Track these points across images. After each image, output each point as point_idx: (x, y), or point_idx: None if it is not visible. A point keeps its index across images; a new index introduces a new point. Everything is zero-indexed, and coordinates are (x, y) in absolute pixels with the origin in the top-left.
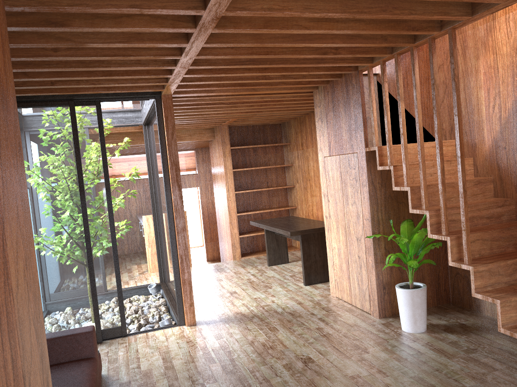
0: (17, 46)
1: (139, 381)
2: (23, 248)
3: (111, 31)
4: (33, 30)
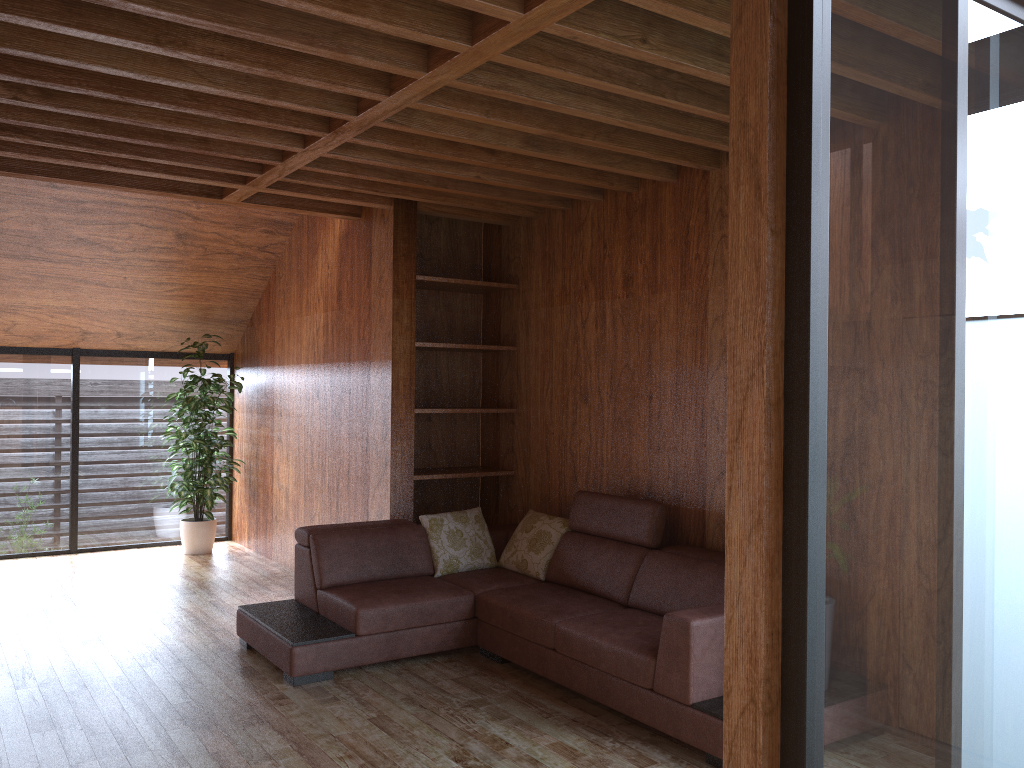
0: (615, 147)
1: (619, 767)
2: (381, 374)
3: (479, 142)
4: (553, 156)
